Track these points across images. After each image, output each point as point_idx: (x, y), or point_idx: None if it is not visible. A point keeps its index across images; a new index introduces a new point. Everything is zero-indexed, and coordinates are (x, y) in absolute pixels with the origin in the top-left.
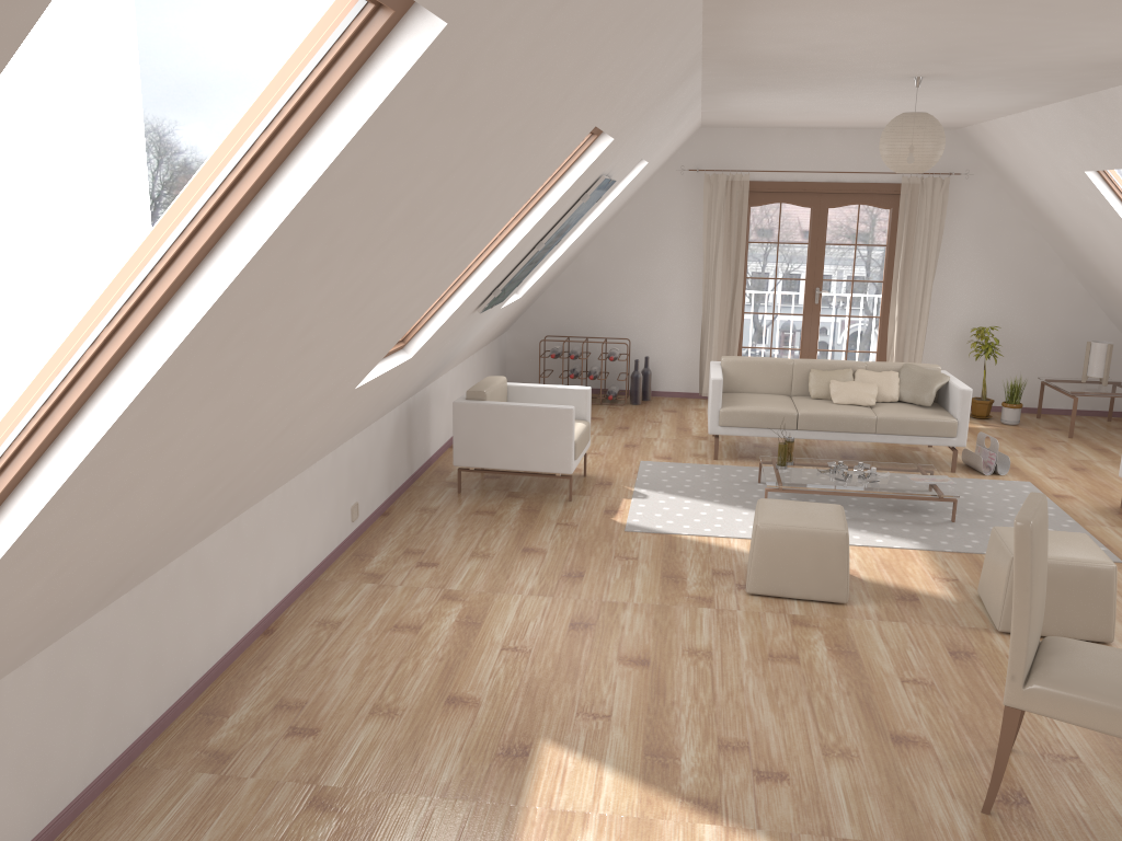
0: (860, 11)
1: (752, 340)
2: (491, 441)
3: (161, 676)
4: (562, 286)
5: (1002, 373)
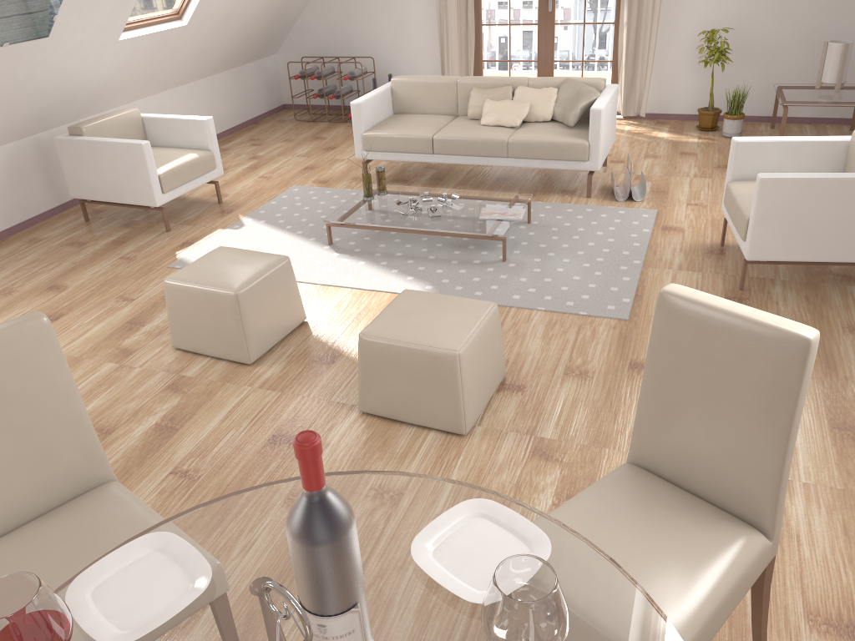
0: None
1: (592, 46)
2: (90, 176)
3: None
4: (316, 6)
5: (742, 80)
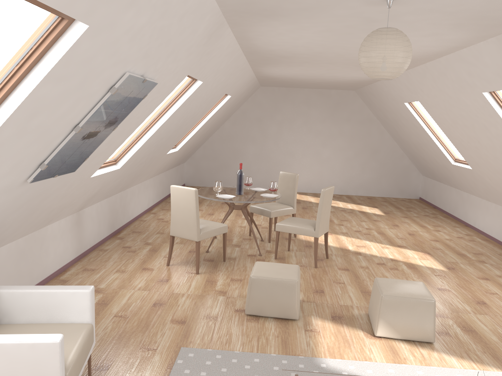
0: None
1: None
2: None
3: None
4: None
5: None
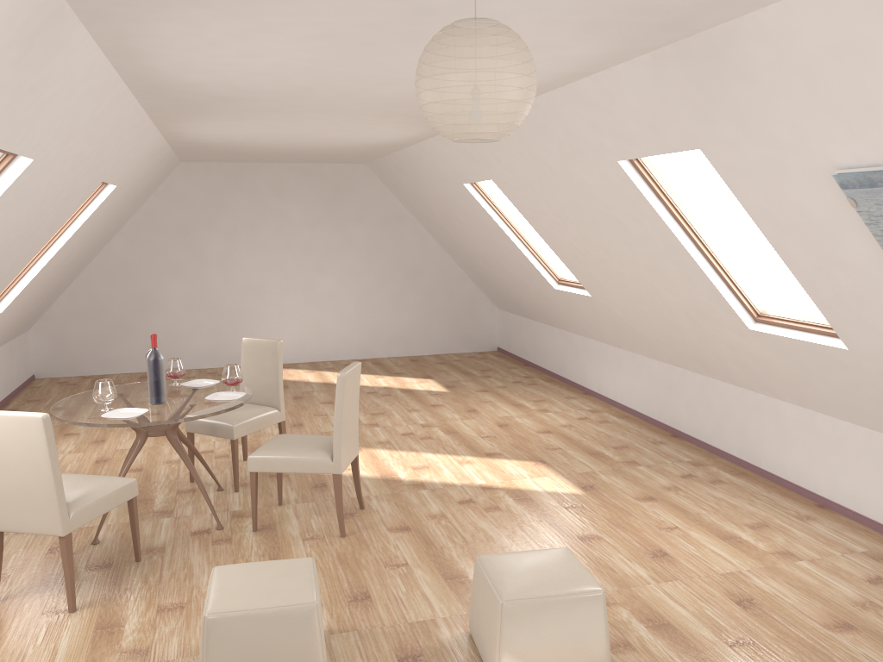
0: None
1: None
2: None
3: (745, 441)
4: None
5: None
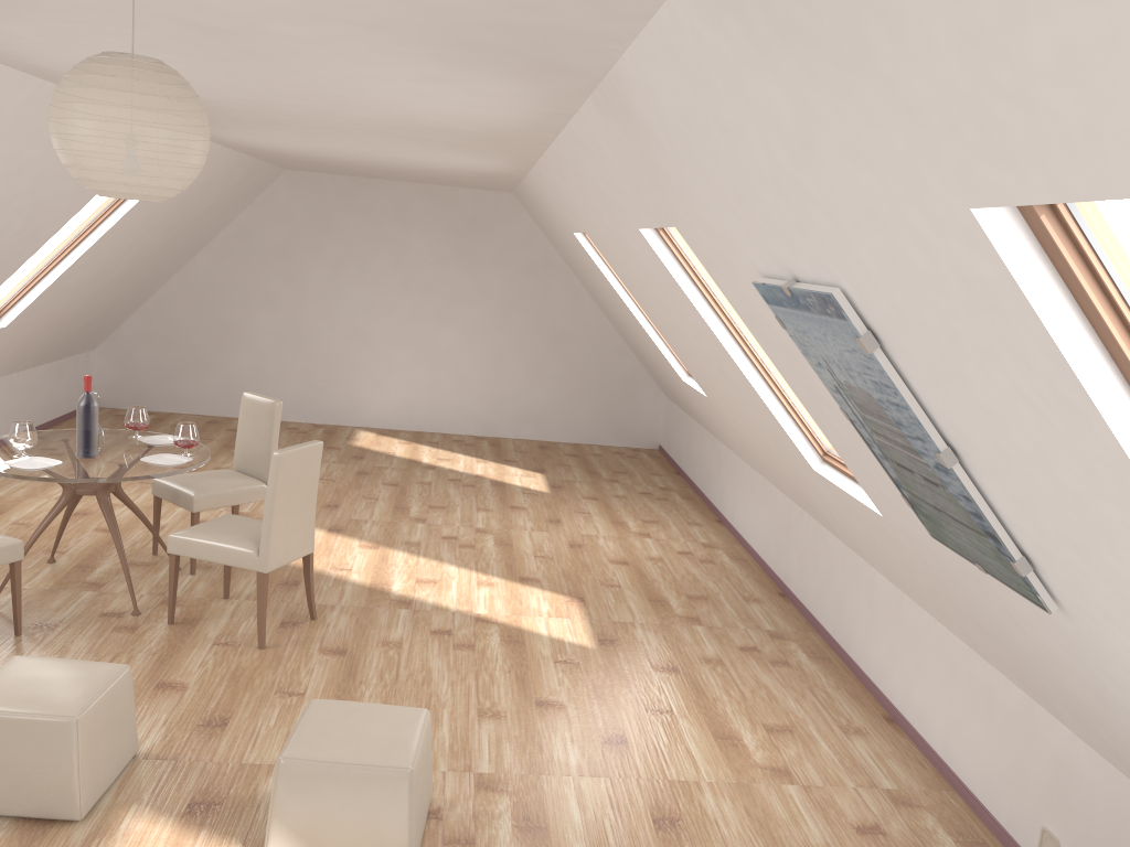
0: (436, 111)
1: None
2: None
3: (840, 617)
4: None
5: None
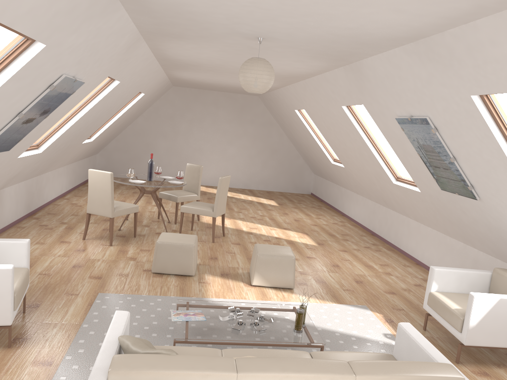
0: (282, 69)
1: None
2: None
3: (396, 237)
4: None
5: None
